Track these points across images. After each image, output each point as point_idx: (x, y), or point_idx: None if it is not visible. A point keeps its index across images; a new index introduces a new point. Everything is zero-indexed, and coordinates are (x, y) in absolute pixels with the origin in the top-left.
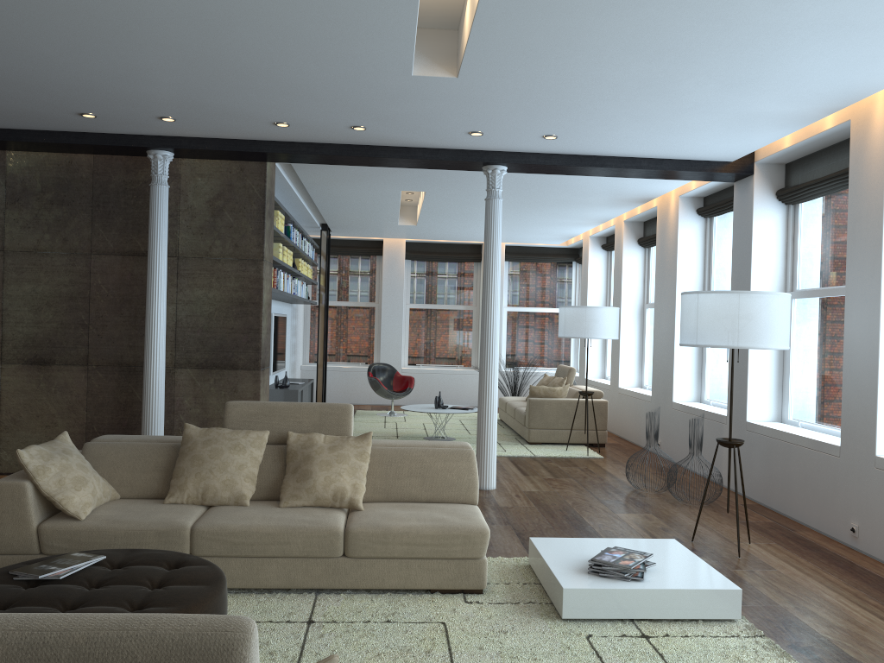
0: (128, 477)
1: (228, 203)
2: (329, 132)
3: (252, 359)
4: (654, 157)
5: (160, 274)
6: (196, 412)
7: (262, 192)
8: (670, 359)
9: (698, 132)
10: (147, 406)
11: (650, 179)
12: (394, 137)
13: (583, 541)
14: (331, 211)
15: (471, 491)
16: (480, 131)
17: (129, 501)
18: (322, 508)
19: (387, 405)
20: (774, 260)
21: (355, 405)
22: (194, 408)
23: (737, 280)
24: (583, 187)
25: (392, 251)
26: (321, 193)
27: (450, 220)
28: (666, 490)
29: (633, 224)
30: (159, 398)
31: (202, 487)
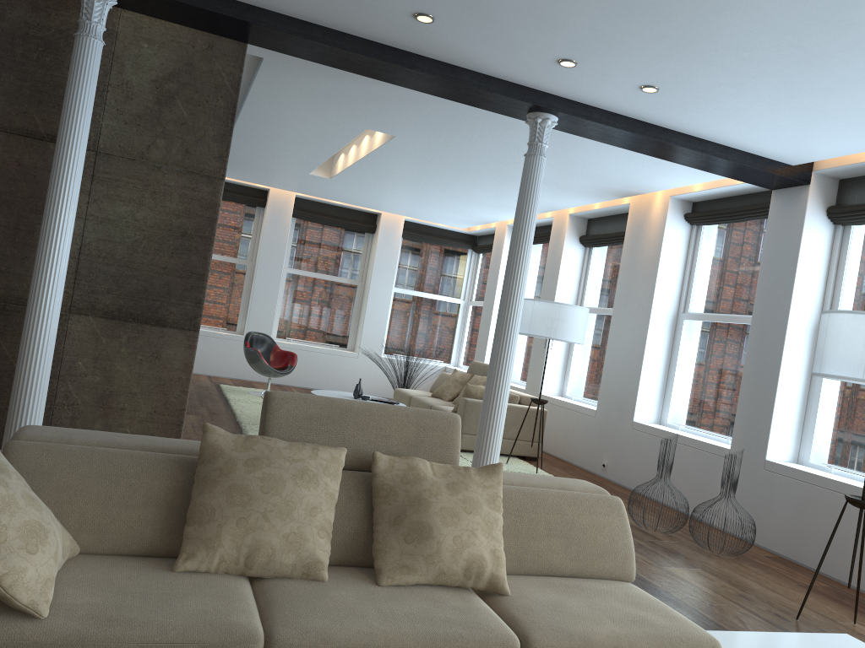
0: (95, 515)
1: (184, 89)
2: (373, 16)
3: (188, 315)
4: (722, 143)
5: (74, 170)
6: (94, 380)
7: (234, 84)
8: (634, 374)
9: (822, 120)
10: (26, 365)
11: (674, 170)
12: (452, 45)
13: (760, 639)
14: (243, 141)
15: (629, 562)
16: (576, 61)
17: (102, 564)
18: (443, 587)
19: (248, 380)
20: (815, 283)
21: (210, 377)
22: (92, 375)
23: (767, 299)
24: (585, 166)
25: (278, 204)
26: (258, 113)
27: (378, 179)
28: (670, 531)
29: (577, 219)
30: (47, 356)
31: (248, 544)
